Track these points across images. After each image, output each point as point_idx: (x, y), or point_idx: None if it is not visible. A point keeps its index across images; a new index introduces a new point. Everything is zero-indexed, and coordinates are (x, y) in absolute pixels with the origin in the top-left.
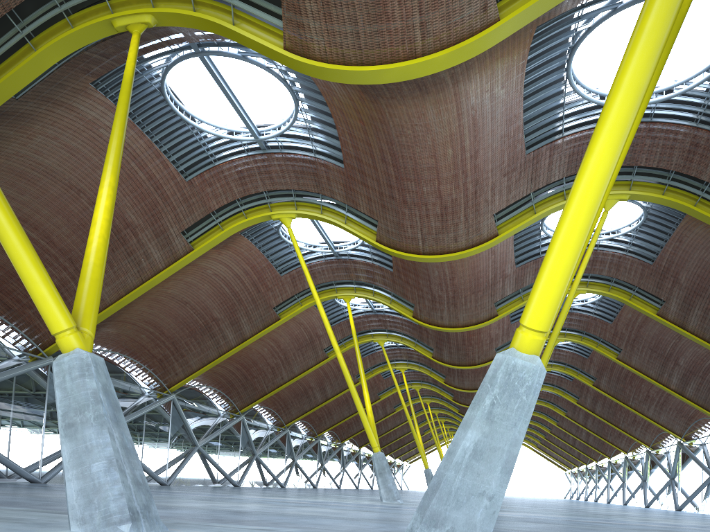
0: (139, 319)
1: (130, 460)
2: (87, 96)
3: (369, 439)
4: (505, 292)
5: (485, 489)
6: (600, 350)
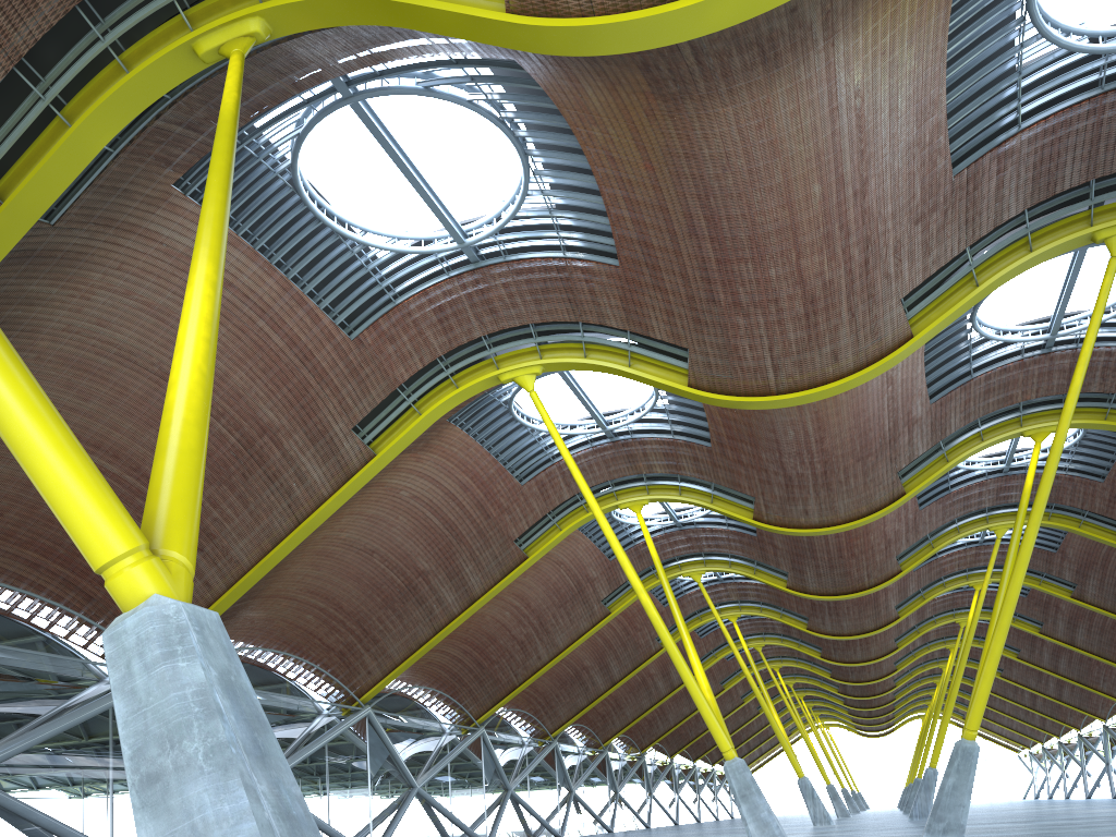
0: (299, 589)
1: None
2: (170, 209)
3: (716, 738)
4: (914, 451)
5: None
6: (1088, 532)
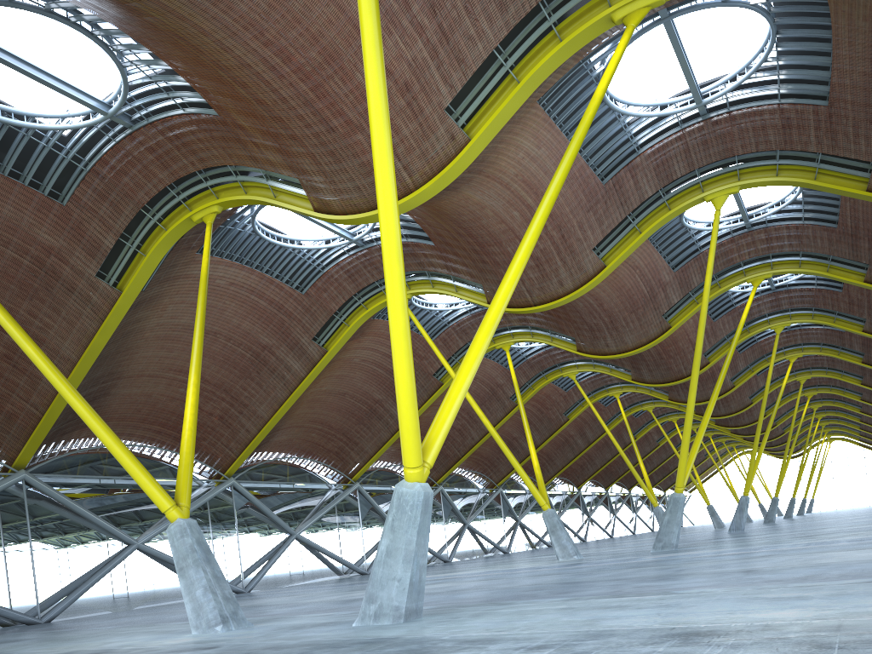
0: (304, 421)
1: (220, 584)
2: (196, 263)
3: (535, 498)
4: (671, 301)
5: (395, 575)
6: (839, 326)
